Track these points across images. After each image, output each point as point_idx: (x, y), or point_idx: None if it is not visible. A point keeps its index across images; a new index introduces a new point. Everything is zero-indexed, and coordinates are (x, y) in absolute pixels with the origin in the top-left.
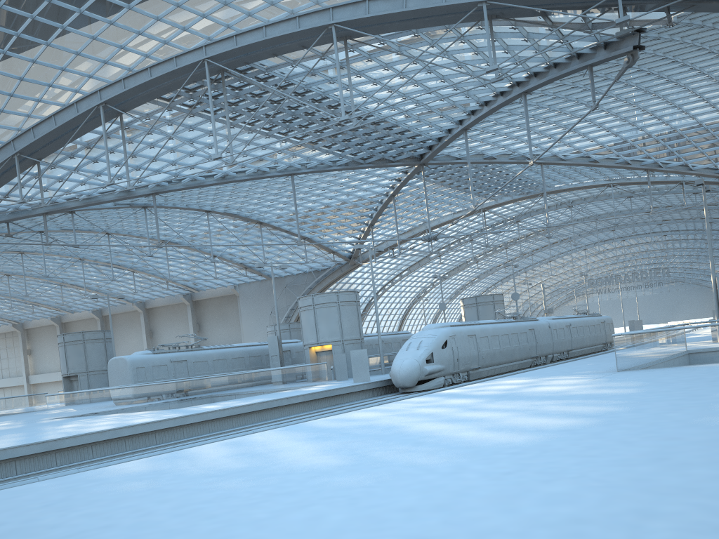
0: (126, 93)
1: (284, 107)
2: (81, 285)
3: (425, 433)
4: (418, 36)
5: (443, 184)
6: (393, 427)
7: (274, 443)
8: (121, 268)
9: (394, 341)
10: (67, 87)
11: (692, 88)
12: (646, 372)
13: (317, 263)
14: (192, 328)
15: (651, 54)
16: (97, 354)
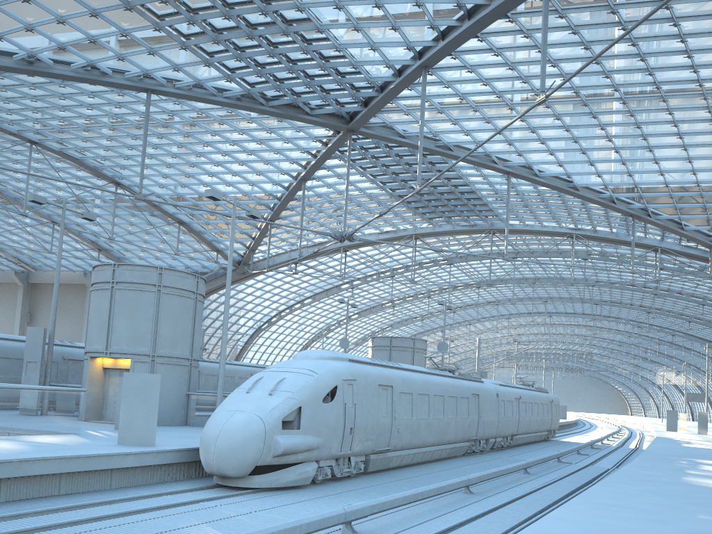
0: None
1: None
2: None
3: None
4: None
5: (373, 181)
6: None
7: None
8: None
9: None
10: None
11: None
12: None
13: (196, 262)
14: (19, 316)
15: None
16: None
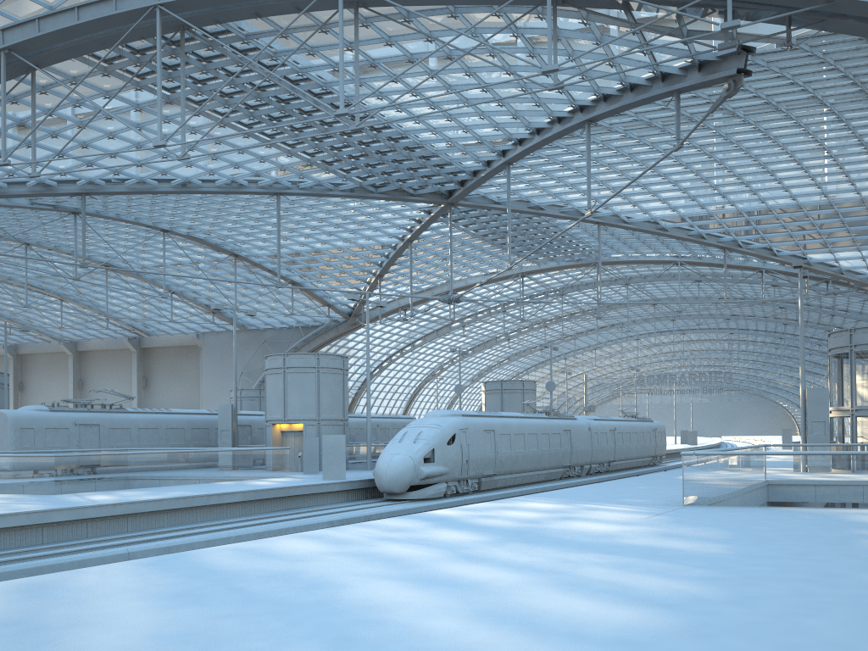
0: (40, 39)
1: (270, 96)
2: None
3: (369, 610)
4: (456, 18)
5: (475, 235)
6: (323, 585)
7: (97, 600)
8: (46, 293)
9: (392, 427)
10: None
11: (791, 150)
12: (725, 512)
13: (307, 317)
14: (135, 382)
15: (752, 94)
16: None
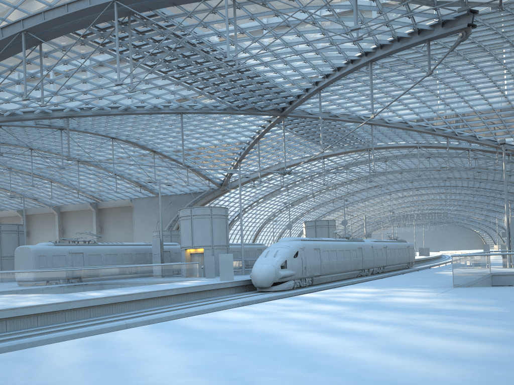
0: (45, 24)
1: (179, 53)
2: (8, 189)
3: (313, 349)
4: (293, 1)
5: (296, 134)
6: (271, 336)
7: (138, 348)
8: (42, 178)
9: (251, 250)
10: None
11: (490, 75)
12: (483, 290)
13: (196, 187)
14: (95, 229)
15: (469, 41)
16: (11, 243)
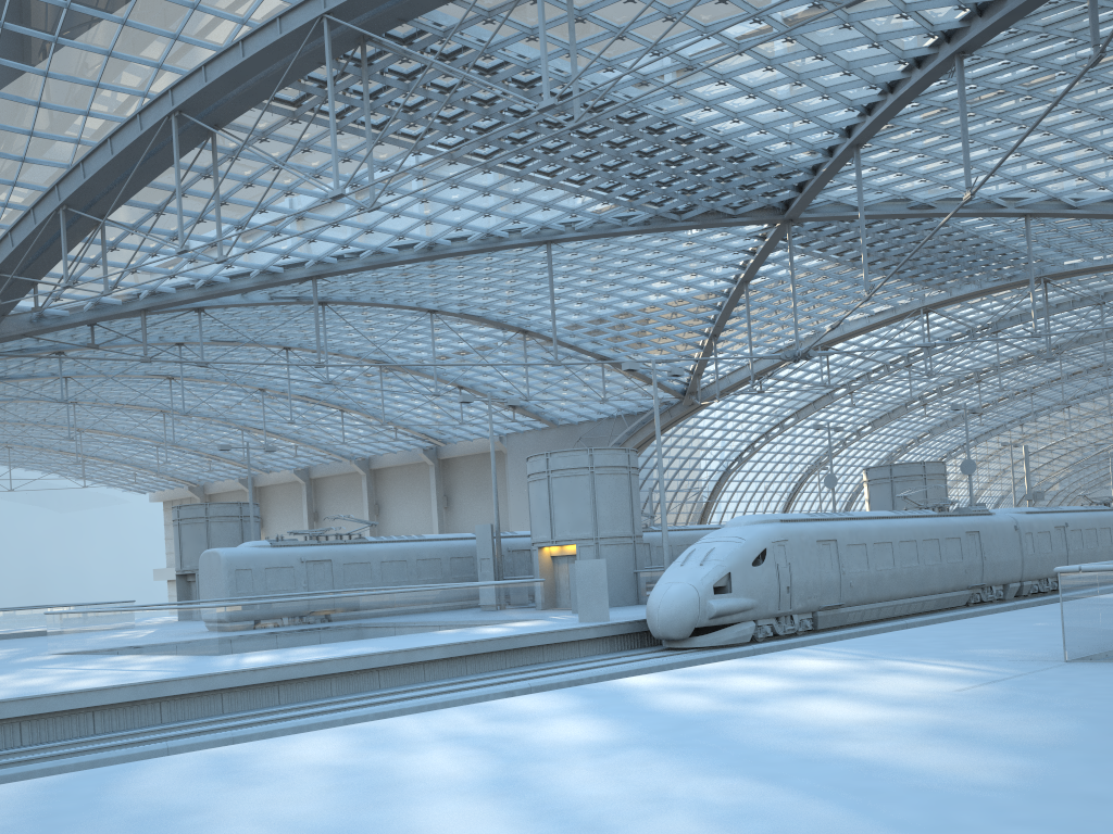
0: (209, 91)
1: (500, 110)
2: (271, 431)
3: None
4: None
5: (839, 261)
6: None
7: None
8: (324, 405)
9: None
10: (127, 88)
11: None
12: None
13: (630, 402)
14: (435, 502)
15: None
16: (228, 540)
